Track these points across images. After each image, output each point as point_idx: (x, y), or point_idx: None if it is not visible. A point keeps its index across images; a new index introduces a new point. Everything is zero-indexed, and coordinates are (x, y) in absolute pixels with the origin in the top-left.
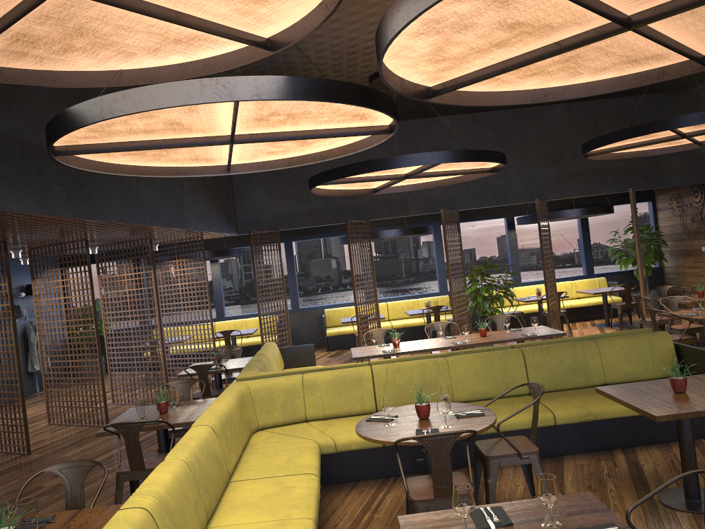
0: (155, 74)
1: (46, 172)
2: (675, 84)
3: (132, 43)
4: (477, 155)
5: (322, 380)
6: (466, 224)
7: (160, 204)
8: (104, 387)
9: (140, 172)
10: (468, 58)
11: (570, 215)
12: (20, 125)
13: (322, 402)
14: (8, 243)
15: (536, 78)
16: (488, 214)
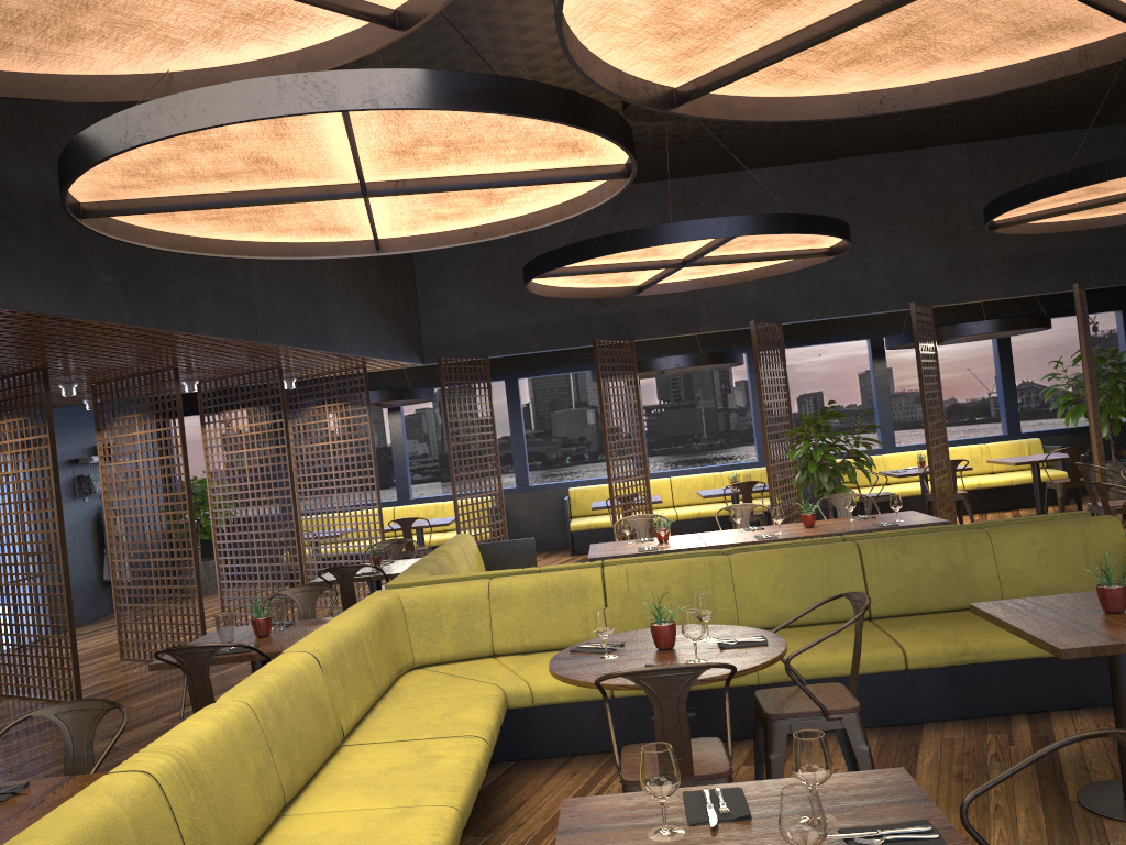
0: (223, 78)
1: (85, 251)
2: None
3: (174, 21)
4: (795, 222)
5: (521, 589)
6: (808, 352)
7: (286, 310)
8: (201, 602)
9: (232, 251)
10: (726, 30)
11: (974, 332)
12: (41, 176)
13: (520, 625)
14: (53, 372)
15: (860, 70)
16: (840, 333)
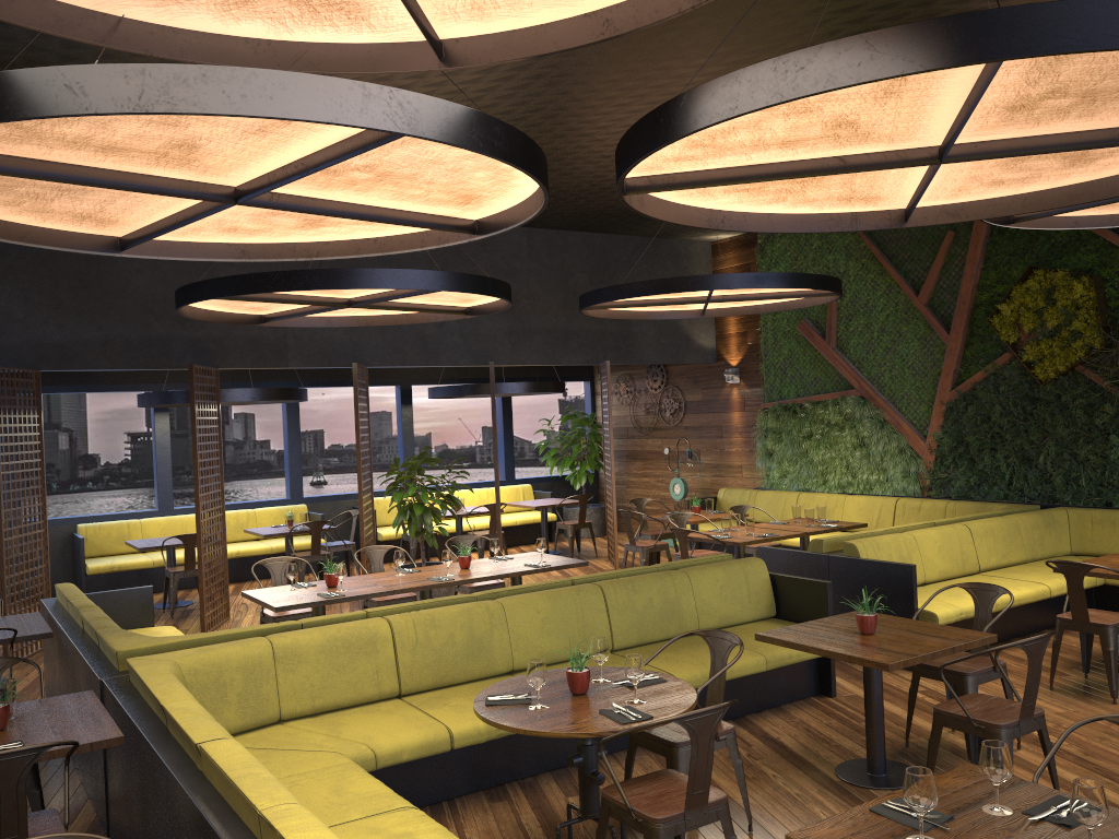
0: (191, 45)
1: None
2: (661, 228)
3: None
4: (492, 286)
5: (309, 646)
6: (312, 390)
7: None
8: None
9: None
10: (730, 152)
11: (516, 391)
12: None
13: (310, 685)
14: None
15: (737, 196)
16: (374, 378)
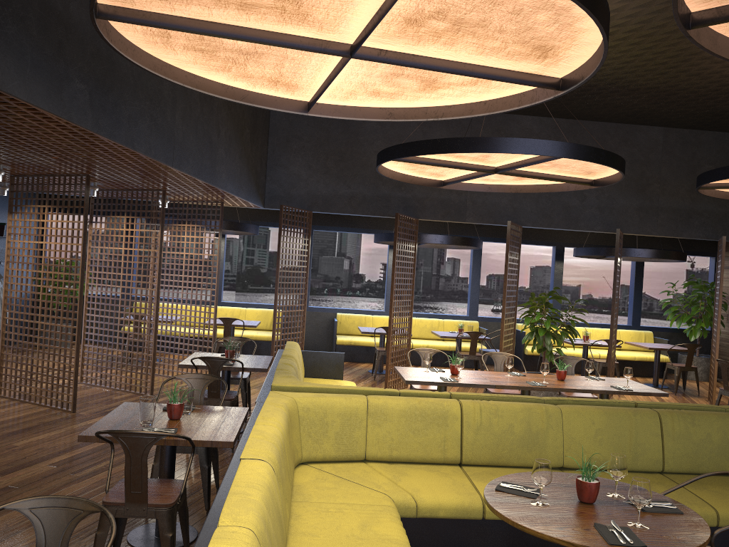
0: None
1: (67, 57)
2: None
3: None
4: (604, 156)
5: (394, 409)
6: (499, 246)
7: (193, 146)
8: (77, 362)
9: (196, 84)
10: None
11: (641, 256)
12: None
13: (390, 439)
14: None
15: None
16: (537, 239)
